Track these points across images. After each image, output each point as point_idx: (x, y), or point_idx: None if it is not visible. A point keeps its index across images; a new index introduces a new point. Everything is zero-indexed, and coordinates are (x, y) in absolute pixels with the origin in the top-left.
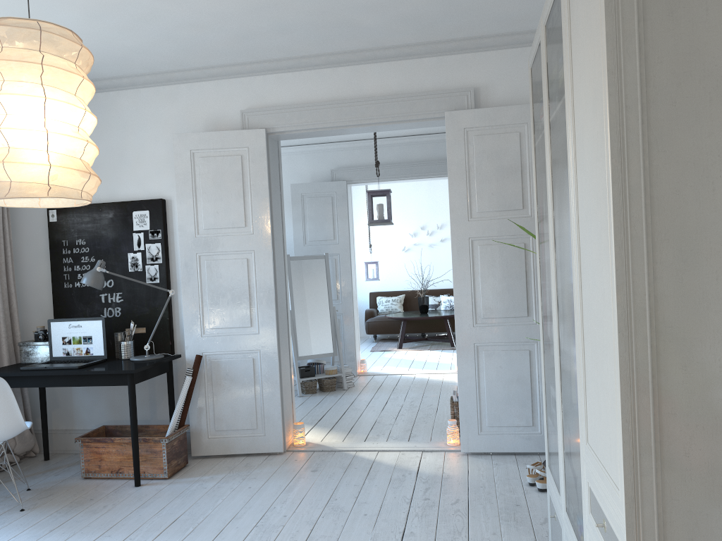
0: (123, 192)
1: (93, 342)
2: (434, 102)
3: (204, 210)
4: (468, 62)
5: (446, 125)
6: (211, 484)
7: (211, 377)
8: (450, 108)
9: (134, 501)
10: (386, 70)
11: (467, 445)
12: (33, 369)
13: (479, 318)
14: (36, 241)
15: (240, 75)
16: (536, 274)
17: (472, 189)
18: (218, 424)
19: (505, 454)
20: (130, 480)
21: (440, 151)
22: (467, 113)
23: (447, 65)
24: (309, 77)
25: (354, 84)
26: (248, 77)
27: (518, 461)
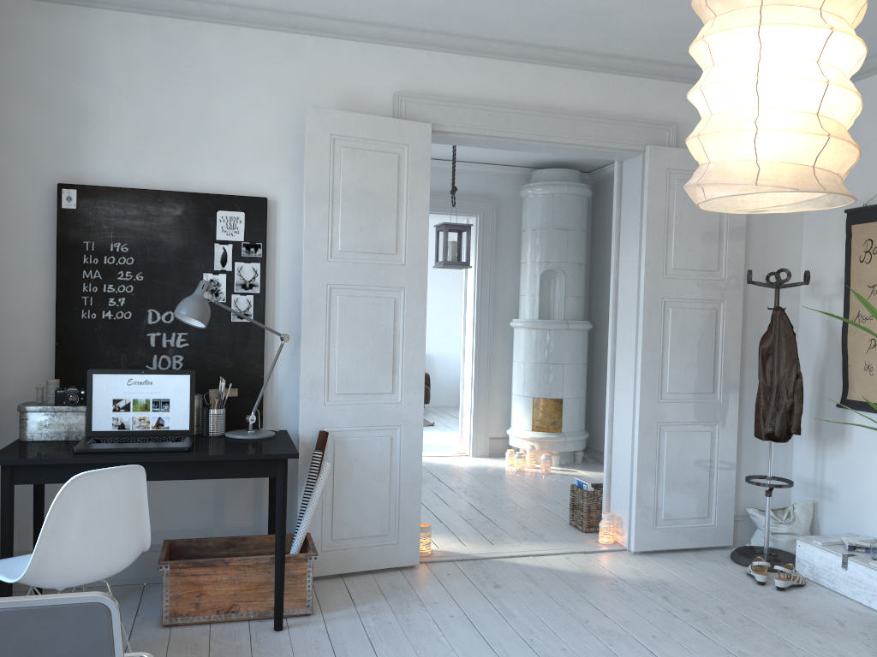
0: (197, 179)
1: (171, 409)
2: (634, 131)
3: (342, 224)
4: (670, 92)
5: (649, 162)
6: (390, 617)
7: (332, 463)
8: (650, 142)
9: (314, 652)
10: (581, 81)
11: (641, 543)
12: (101, 452)
13: (664, 393)
14: (24, 236)
15: (398, 43)
16: (724, 345)
17: (668, 241)
18: (338, 530)
19: (677, 551)
20: (251, 623)
21: (460, 183)
22: (671, 152)
23: (647, 90)
24: (488, 67)
25: (542, 89)
26: (407, 49)
27: (701, 557)
